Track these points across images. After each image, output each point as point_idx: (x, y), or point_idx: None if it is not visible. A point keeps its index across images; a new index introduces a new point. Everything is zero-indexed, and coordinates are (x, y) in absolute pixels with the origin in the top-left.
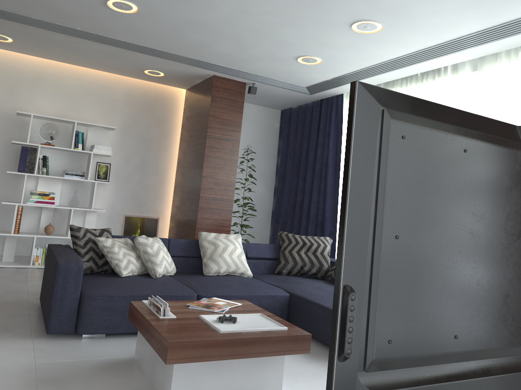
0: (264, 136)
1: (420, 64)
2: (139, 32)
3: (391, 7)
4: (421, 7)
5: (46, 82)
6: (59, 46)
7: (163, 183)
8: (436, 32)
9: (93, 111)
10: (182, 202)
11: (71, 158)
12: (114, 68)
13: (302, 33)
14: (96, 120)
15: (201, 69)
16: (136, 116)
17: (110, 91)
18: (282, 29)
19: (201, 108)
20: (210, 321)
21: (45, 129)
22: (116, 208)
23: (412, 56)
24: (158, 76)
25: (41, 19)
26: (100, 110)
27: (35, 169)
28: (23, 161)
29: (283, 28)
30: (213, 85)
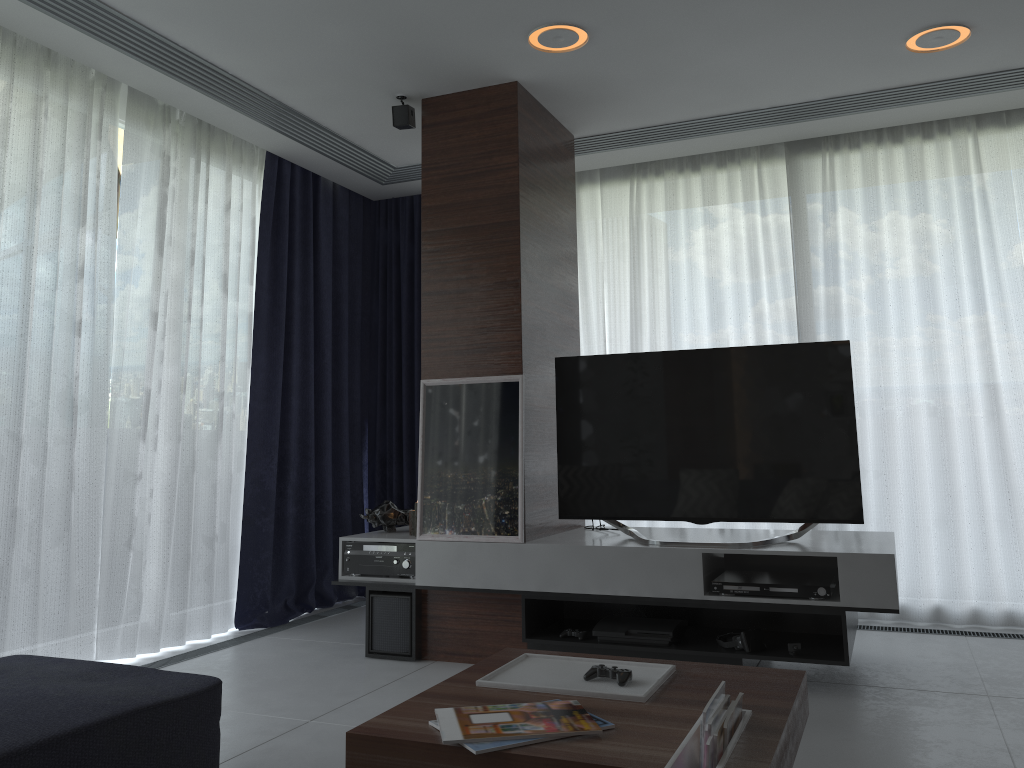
0: None
1: None
2: None
3: None
4: None
5: None
6: None
7: None
8: None
9: None
10: None
11: None
12: None
13: None
14: None
15: None
16: None
17: None
18: None
19: None
20: (644, 687)
21: None
22: None
23: None
24: None
25: None
26: None
27: None
28: None
29: None
30: None
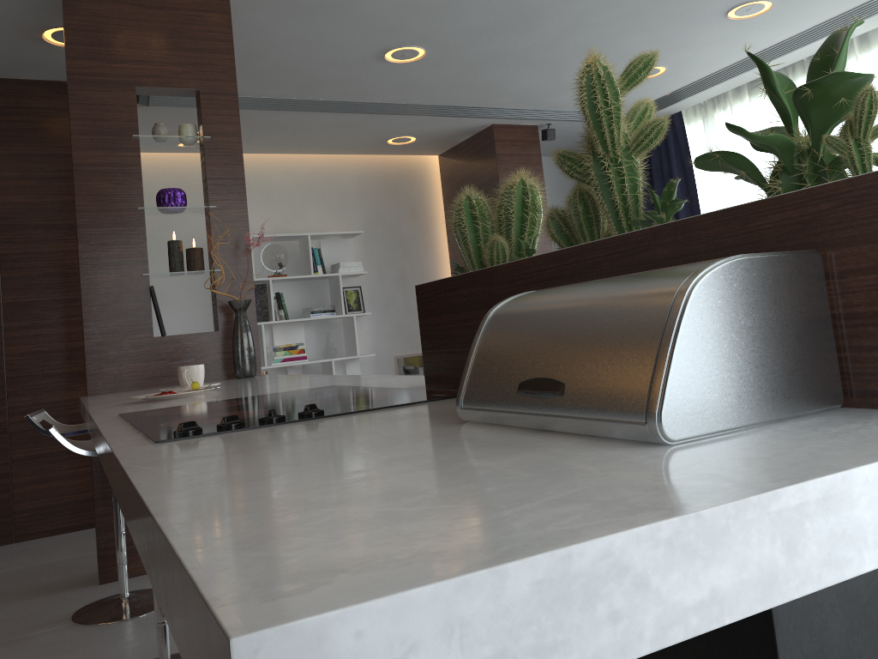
0: (559, 200)
1: (813, 43)
2: (410, 85)
3: None
4: None
5: (250, 187)
6: (277, 130)
7: None
8: None
9: (321, 215)
10: None
11: (307, 289)
12: (343, 146)
13: (652, 37)
14: (327, 228)
15: (476, 119)
16: (378, 210)
17: (336, 181)
18: (624, 37)
19: (480, 176)
20: None
21: (271, 255)
22: (382, 349)
23: (804, 35)
24: (405, 144)
25: (274, 96)
26: (330, 211)
27: (273, 314)
28: None
29: (626, 36)
30: (495, 138)
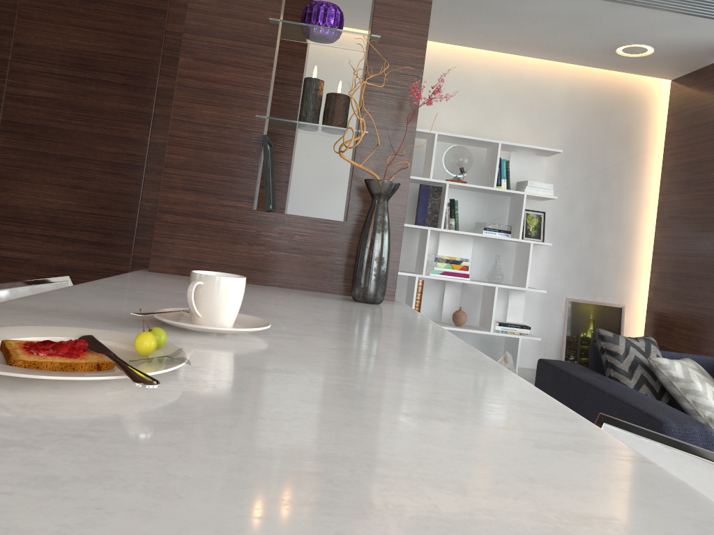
0: None
1: None
2: None
3: None
4: None
5: (447, 82)
6: (490, 14)
7: (630, 246)
8: None
9: (517, 126)
10: (685, 282)
11: (484, 203)
12: (560, 49)
13: None
14: (521, 140)
15: None
16: (583, 131)
17: (542, 91)
18: None
19: None
20: None
21: (454, 157)
22: (554, 287)
23: None
24: (636, 58)
25: None
26: (528, 123)
27: (442, 221)
28: (423, 208)
29: None
30: None
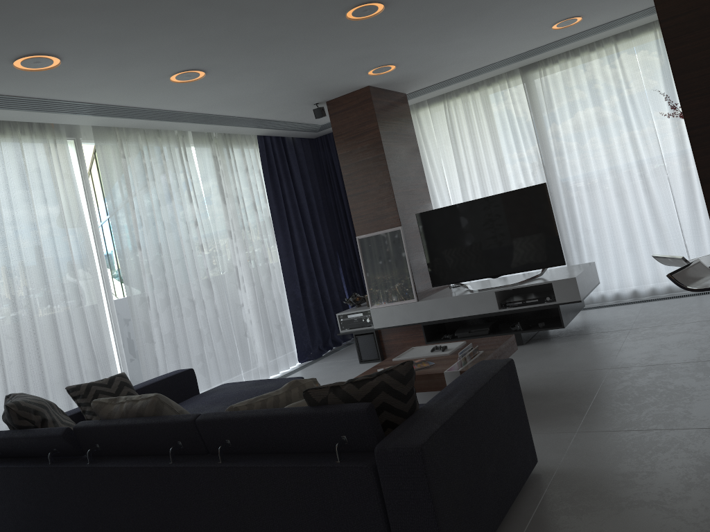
0: None
1: (60, 114)
2: None
3: (235, 77)
4: (232, 86)
5: None
6: None
7: None
8: (171, 100)
9: None
10: None
11: None
12: None
13: (165, 49)
14: None
15: None
16: None
17: None
18: (180, 37)
19: None
20: (451, 350)
21: None
22: None
23: (95, 107)
24: None
25: None
26: None
27: None
28: None
29: (183, 37)
30: None
